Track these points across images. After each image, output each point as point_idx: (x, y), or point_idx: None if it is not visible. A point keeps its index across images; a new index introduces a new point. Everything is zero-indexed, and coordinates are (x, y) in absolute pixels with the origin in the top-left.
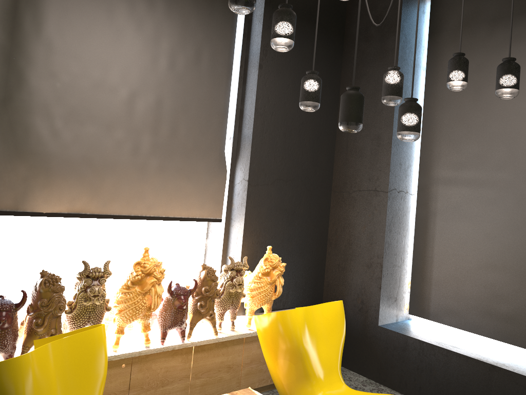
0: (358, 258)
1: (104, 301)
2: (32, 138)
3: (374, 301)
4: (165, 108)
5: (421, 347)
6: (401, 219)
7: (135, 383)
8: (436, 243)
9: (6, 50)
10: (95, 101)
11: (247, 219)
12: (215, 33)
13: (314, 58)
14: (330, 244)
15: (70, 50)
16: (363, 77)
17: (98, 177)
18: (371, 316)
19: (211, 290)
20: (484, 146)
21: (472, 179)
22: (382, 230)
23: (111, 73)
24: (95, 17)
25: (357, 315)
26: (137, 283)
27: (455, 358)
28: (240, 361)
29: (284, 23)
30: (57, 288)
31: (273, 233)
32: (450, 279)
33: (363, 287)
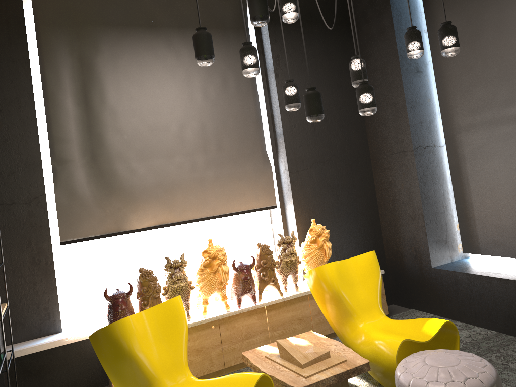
0: (404, 213)
1: (187, 282)
2: (117, 178)
3: (424, 247)
4: (208, 130)
5: (469, 279)
6: (434, 171)
7: (225, 338)
8: (471, 185)
9: (86, 123)
10: (154, 140)
11: (295, 201)
12: (234, 59)
13: (287, 70)
14: (380, 206)
15: (128, 109)
16: (372, 55)
17: (170, 195)
18: (425, 261)
19: (268, 262)
20: (490, 88)
21: (487, 120)
22: (416, 184)
23: (161, 117)
24: (139, 80)
25: (414, 262)
26: (207, 266)
27: (496, 282)
28: (308, 314)
29: (246, 57)
30: (151, 278)
31: (322, 208)
32: (489, 214)
33: (413, 237)
